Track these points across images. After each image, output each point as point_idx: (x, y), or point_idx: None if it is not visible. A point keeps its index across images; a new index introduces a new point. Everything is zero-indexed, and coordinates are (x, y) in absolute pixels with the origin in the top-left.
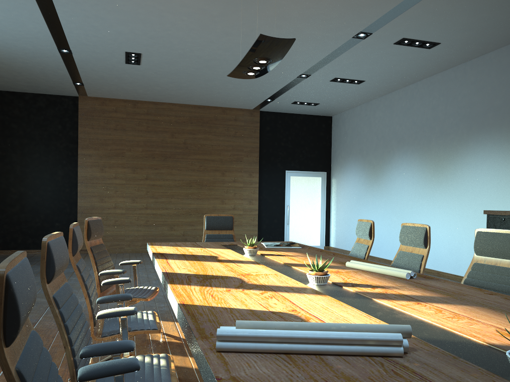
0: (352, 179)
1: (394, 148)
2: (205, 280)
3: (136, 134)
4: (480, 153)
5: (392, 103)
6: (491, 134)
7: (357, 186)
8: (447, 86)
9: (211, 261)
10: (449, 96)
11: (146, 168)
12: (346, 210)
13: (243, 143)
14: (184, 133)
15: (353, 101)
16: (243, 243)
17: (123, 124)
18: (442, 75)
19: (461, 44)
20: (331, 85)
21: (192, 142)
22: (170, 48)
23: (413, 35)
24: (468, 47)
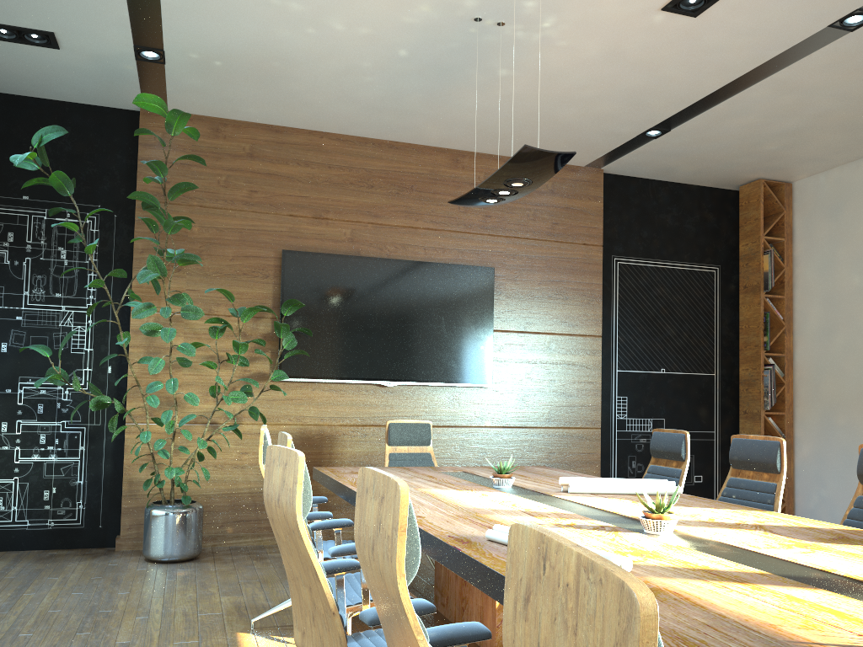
0: None
1: None
2: (835, 535)
3: None
4: None
5: None
6: None
7: None
8: None
9: None
10: None
11: None
12: None
13: None
14: None
15: None
16: None
17: None
18: None
19: None
20: None
21: None
22: None
23: None
24: None
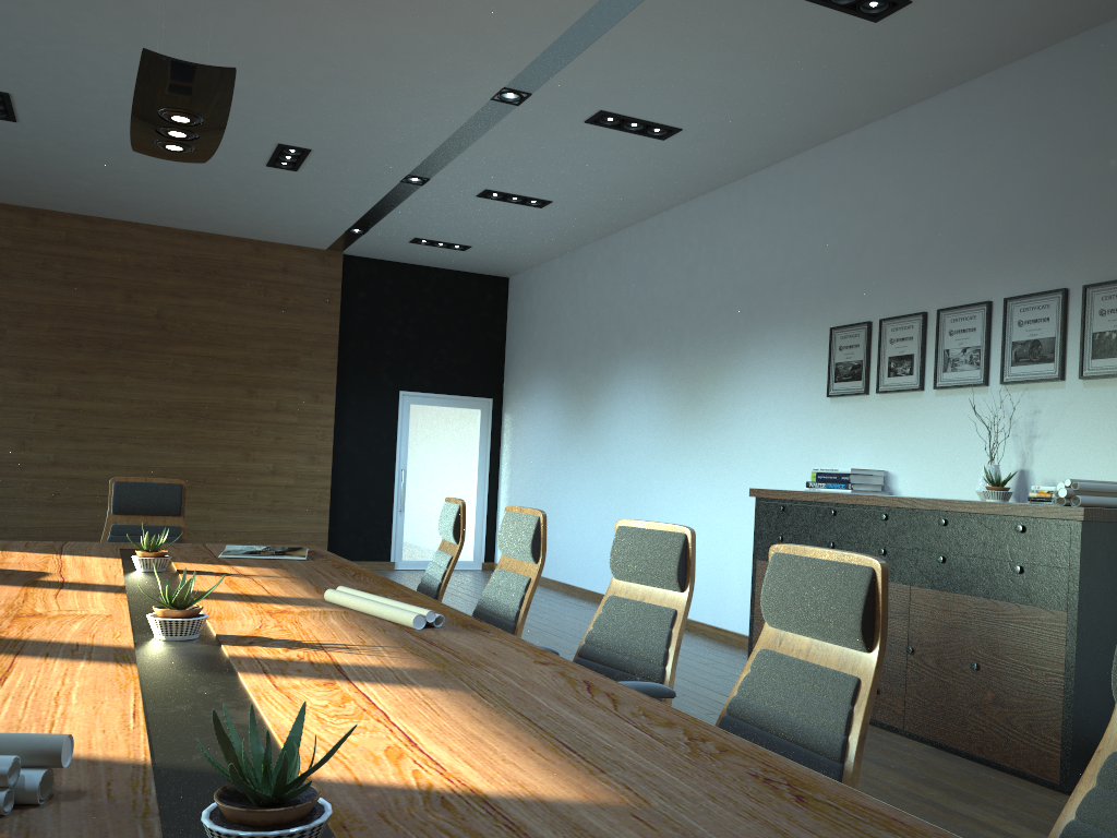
0: (541, 417)
1: (618, 352)
2: None
3: (36, 288)
4: (766, 370)
5: (618, 254)
6: (786, 330)
7: (550, 431)
8: (714, 224)
9: (8, 584)
10: (718, 246)
11: (59, 371)
12: (528, 484)
13: (302, 326)
14: (159, 292)
15: (543, 247)
16: (184, 548)
17: (4, 263)
18: (705, 202)
19: (726, 134)
20: (484, 206)
21: (179, 315)
22: (77, 88)
23: (619, 106)
24: (743, 145)
